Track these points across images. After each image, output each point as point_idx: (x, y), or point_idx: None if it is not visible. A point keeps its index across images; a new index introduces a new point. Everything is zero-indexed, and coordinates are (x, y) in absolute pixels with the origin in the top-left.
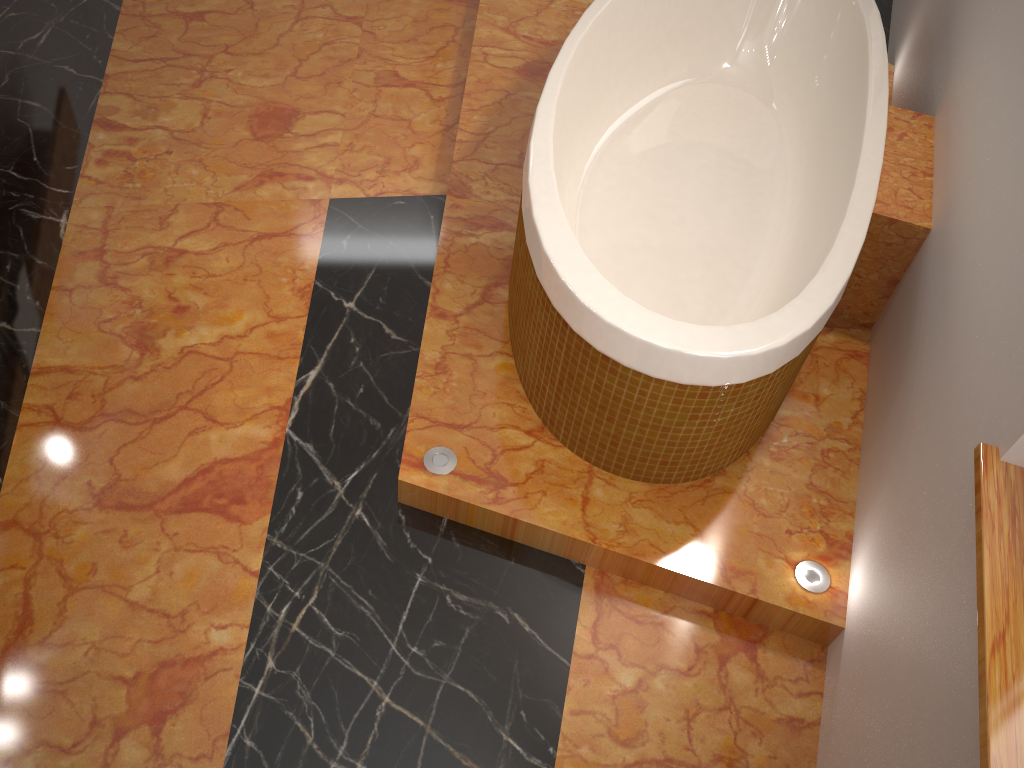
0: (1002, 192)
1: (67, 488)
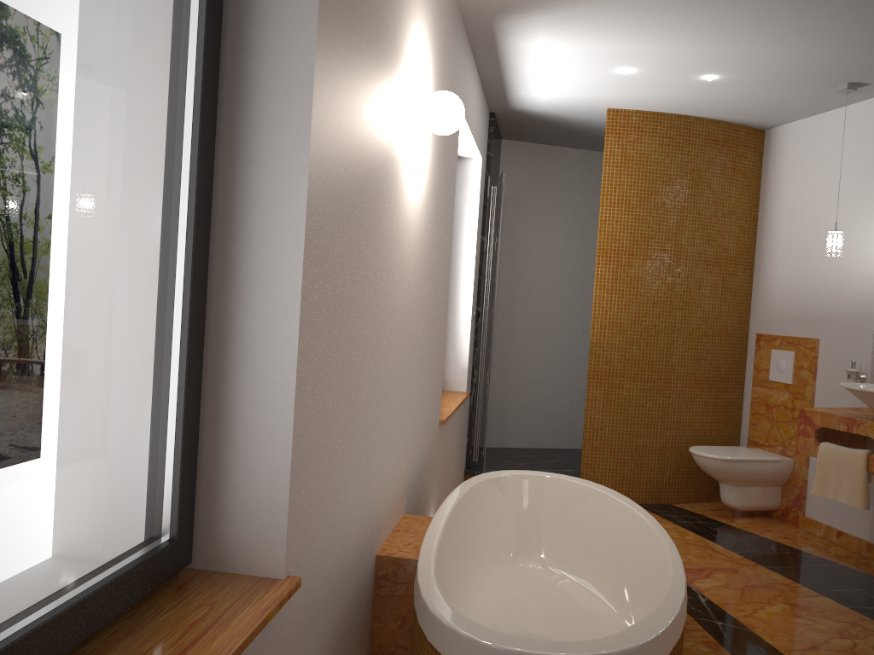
0: (420, 428)
1: (750, 571)
